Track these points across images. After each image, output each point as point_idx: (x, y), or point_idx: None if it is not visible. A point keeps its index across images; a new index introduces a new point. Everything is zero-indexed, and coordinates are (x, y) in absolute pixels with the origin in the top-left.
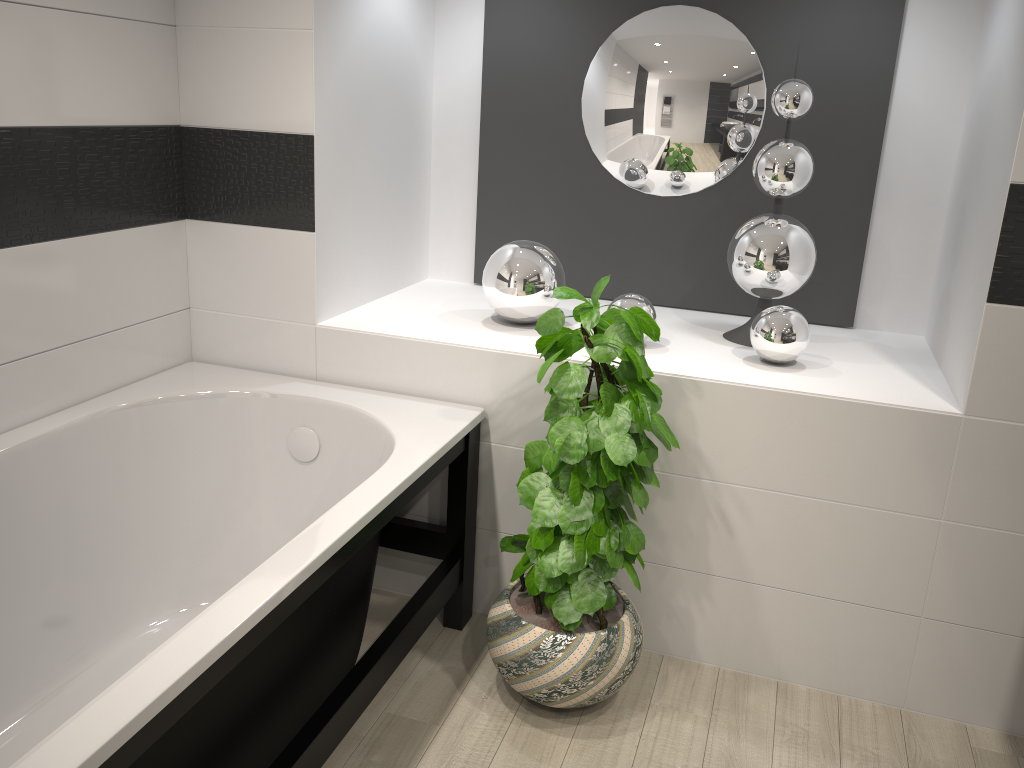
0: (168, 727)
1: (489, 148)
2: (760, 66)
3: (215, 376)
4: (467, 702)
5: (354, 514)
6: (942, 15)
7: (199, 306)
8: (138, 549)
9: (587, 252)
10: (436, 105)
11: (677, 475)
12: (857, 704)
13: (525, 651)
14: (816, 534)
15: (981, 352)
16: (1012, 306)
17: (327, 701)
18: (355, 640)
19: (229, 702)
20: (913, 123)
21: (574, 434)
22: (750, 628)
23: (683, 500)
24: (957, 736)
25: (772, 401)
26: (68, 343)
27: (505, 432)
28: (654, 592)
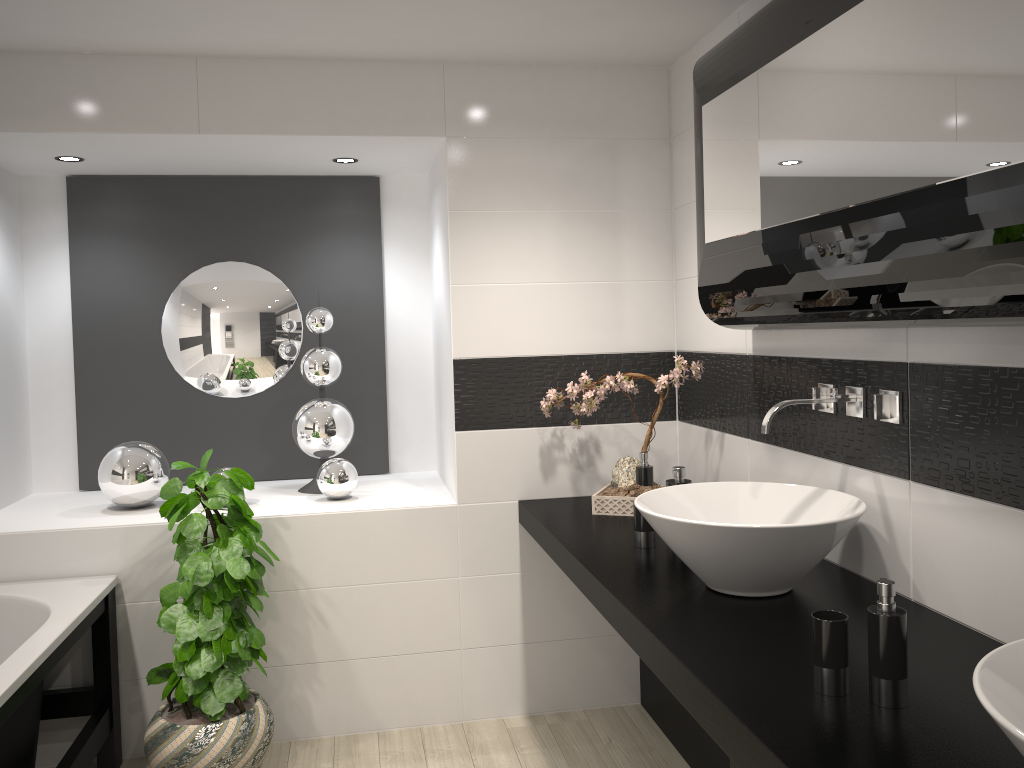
0: None
1: (84, 376)
2: (295, 299)
3: None
4: None
5: (39, 647)
6: (406, 262)
7: None
8: None
9: (180, 448)
10: (30, 346)
11: (281, 591)
12: (434, 728)
13: (184, 746)
14: (384, 609)
15: (459, 462)
16: (470, 431)
17: None
18: None
19: None
20: (402, 330)
21: (202, 564)
22: (352, 695)
23: (288, 609)
24: (498, 725)
25: (339, 520)
26: None
27: (137, 591)
28: (276, 690)
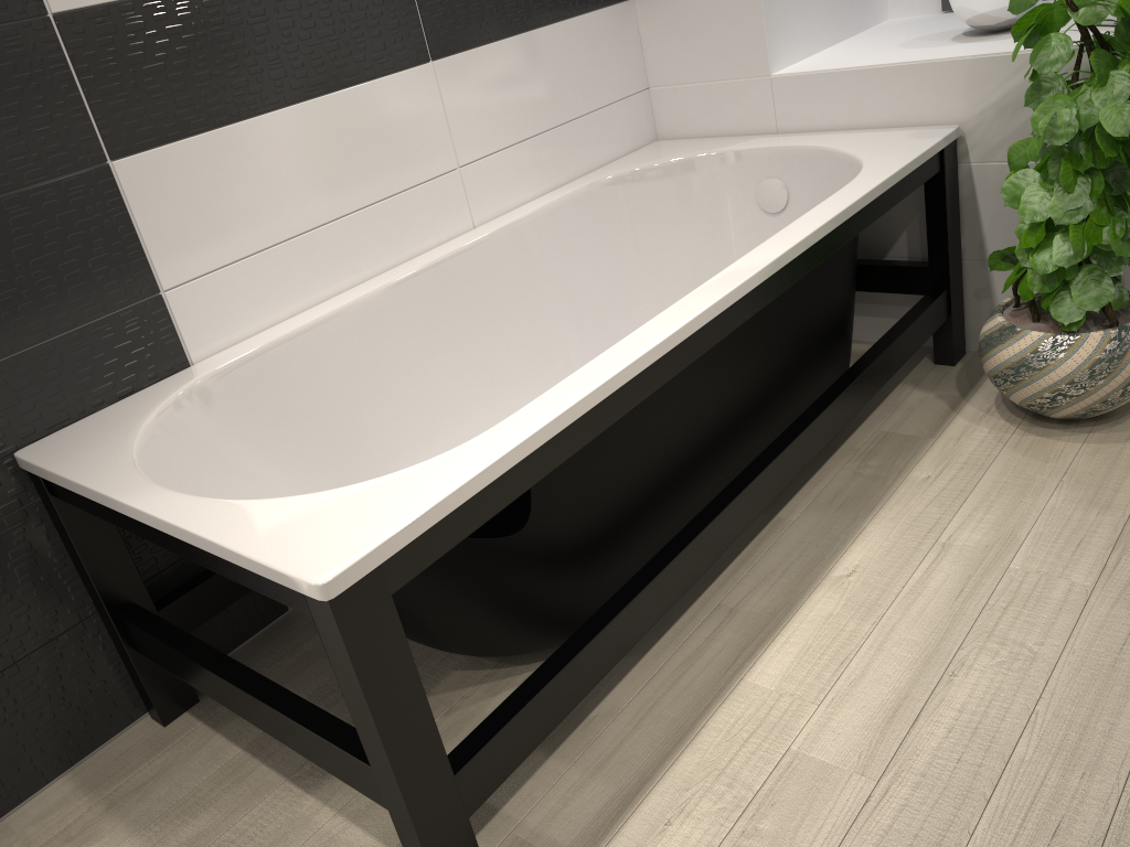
0: (684, 367)
1: None
2: None
3: (680, 147)
4: (963, 420)
5: (825, 216)
6: None
7: (657, 84)
8: (634, 310)
9: None
10: None
11: None
12: None
13: (1021, 356)
14: None
15: None
16: None
17: (818, 399)
18: (841, 362)
19: (730, 381)
20: None
21: (1060, 112)
22: None
23: None
24: None
25: None
26: (552, 127)
27: (986, 148)
28: None
